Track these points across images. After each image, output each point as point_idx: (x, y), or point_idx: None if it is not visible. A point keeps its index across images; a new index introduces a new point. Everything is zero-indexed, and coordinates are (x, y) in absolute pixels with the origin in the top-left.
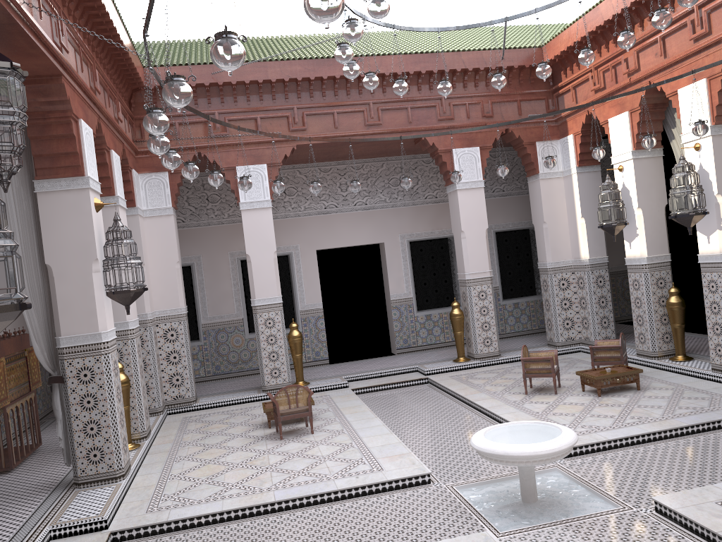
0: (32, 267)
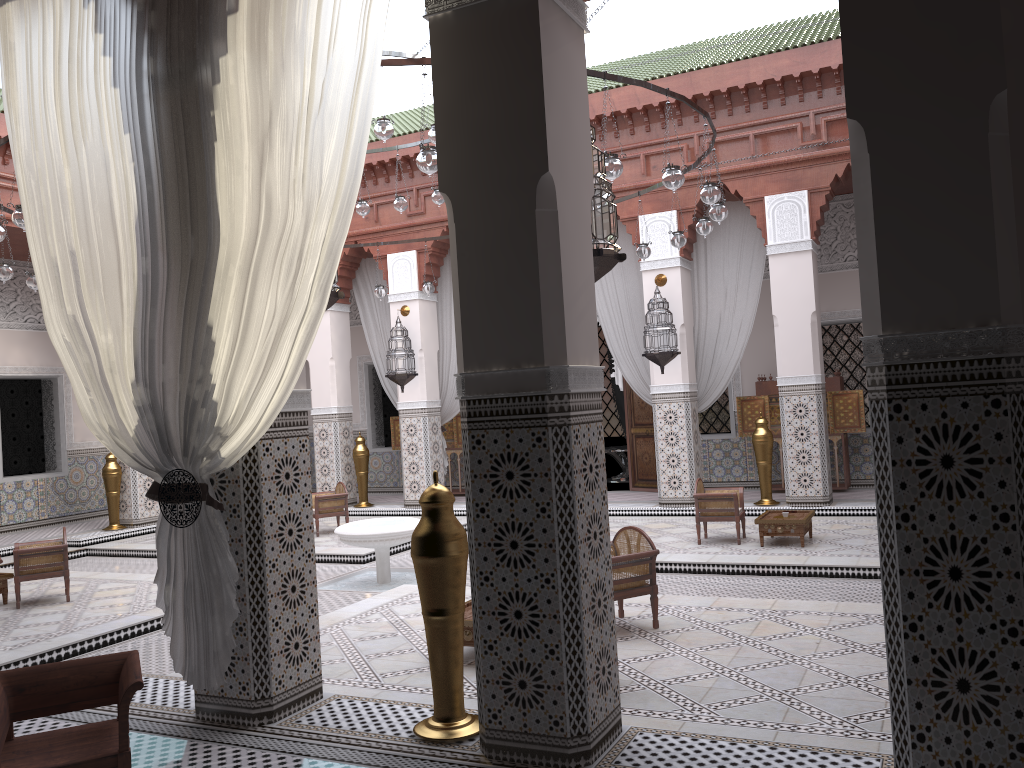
0: (642, 333)
